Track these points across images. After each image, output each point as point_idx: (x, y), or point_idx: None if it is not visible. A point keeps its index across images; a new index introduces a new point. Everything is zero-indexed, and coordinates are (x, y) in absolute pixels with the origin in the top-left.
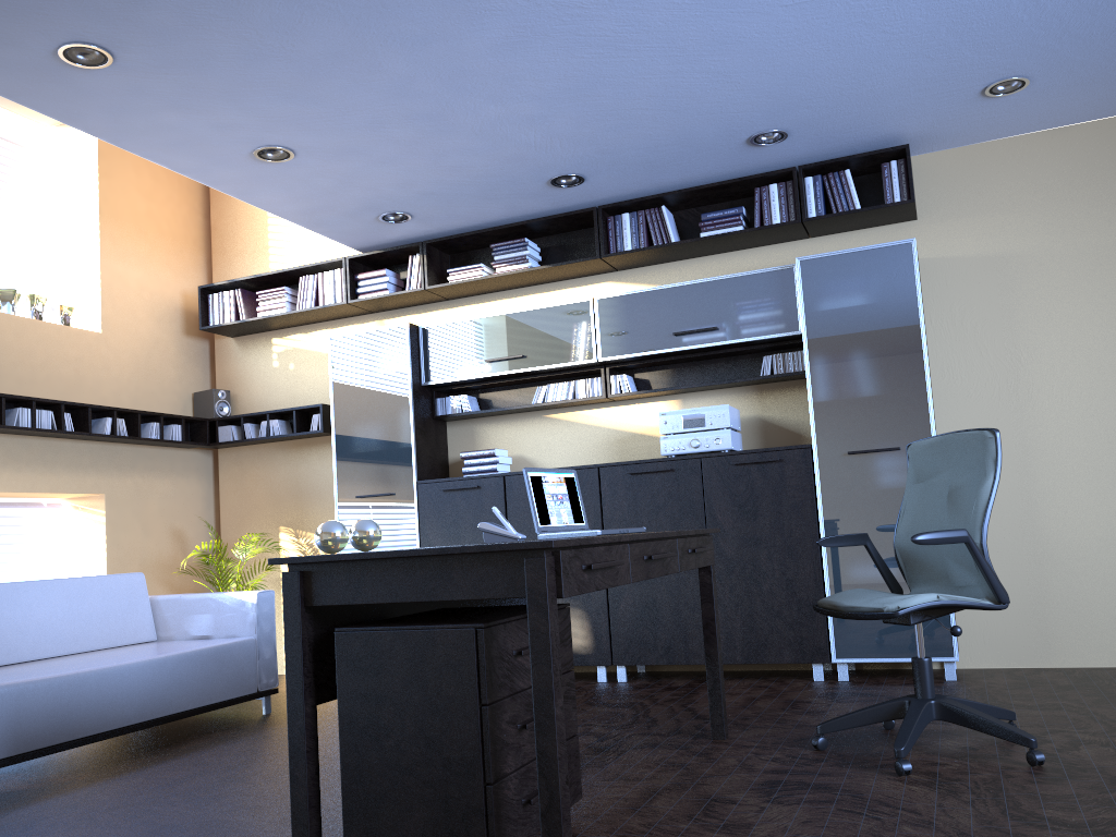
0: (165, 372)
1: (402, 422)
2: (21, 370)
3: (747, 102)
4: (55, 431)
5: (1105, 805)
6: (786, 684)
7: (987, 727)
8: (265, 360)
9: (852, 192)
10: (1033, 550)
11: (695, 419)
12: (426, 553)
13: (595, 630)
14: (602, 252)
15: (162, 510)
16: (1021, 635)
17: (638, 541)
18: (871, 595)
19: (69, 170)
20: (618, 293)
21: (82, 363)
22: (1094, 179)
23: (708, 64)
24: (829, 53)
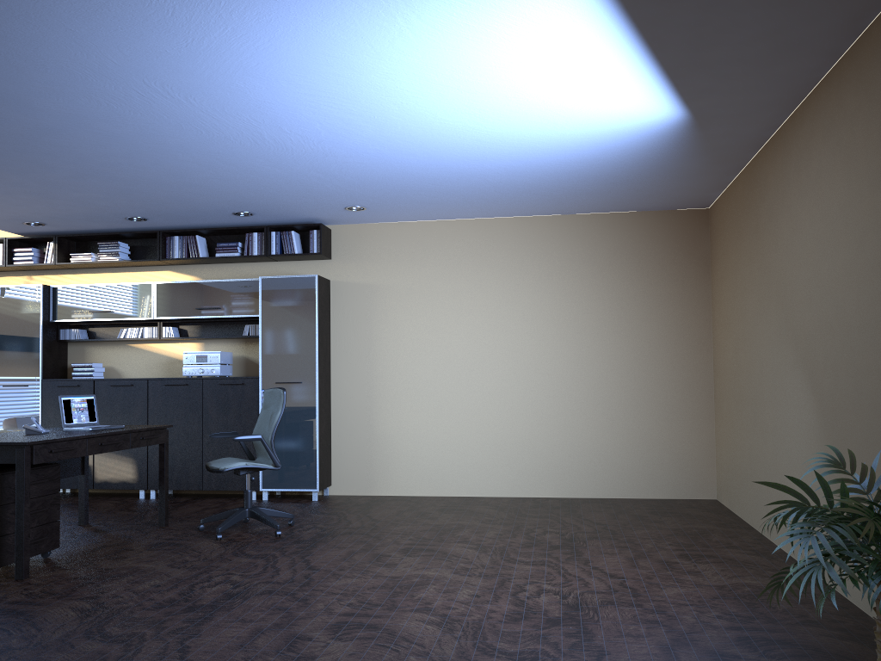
0: None
1: (35, 343)
2: None
3: (221, 202)
4: None
5: (275, 549)
6: (235, 501)
7: (264, 520)
8: None
9: (294, 243)
10: (370, 436)
11: (202, 357)
12: None
13: (140, 470)
14: (160, 257)
15: None
16: (360, 479)
17: (98, 436)
18: (230, 461)
19: None
20: (168, 282)
21: None
22: (413, 251)
23: (189, 190)
24: (251, 192)
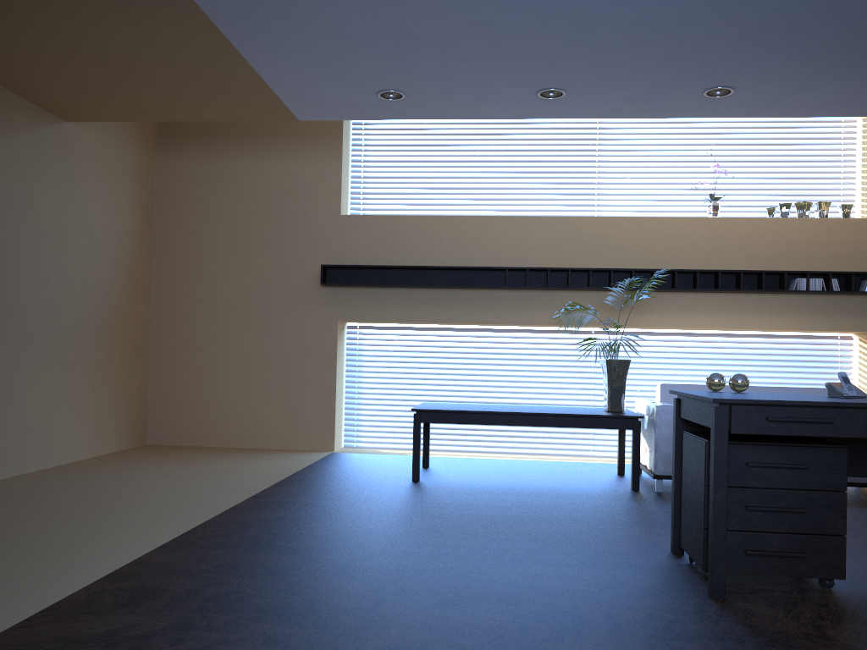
0: None
1: None
2: (807, 252)
3: None
4: (822, 291)
5: None
6: None
7: None
8: None
9: None
10: None
11: None
12: (692, 396)
13: None
14: None
15: None
16: None
17: None
18: None
19: None
20: None
21: (856, 242)
22: None
23: None
24: None
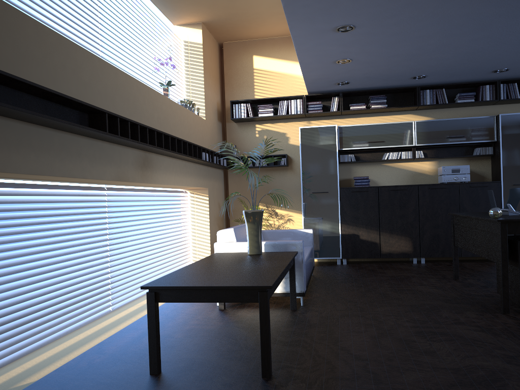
0: (215, 136)
1: (333, 164)
2: (194, 135)
3: (512, 60)
4: (209, 162)
5: None
6: (488, 263)
7: None
8: (252, 133)
9: (517, 91)
10: None
11: (456, 169)
12: None
13: (414, 245)
14: (419, 104)
15: (216, 195)
16: None
17: None
18: None
19: (186, 46)
20: (424, 120)
21: (202, 132)
22: None
23: (519, 50)
24: None
